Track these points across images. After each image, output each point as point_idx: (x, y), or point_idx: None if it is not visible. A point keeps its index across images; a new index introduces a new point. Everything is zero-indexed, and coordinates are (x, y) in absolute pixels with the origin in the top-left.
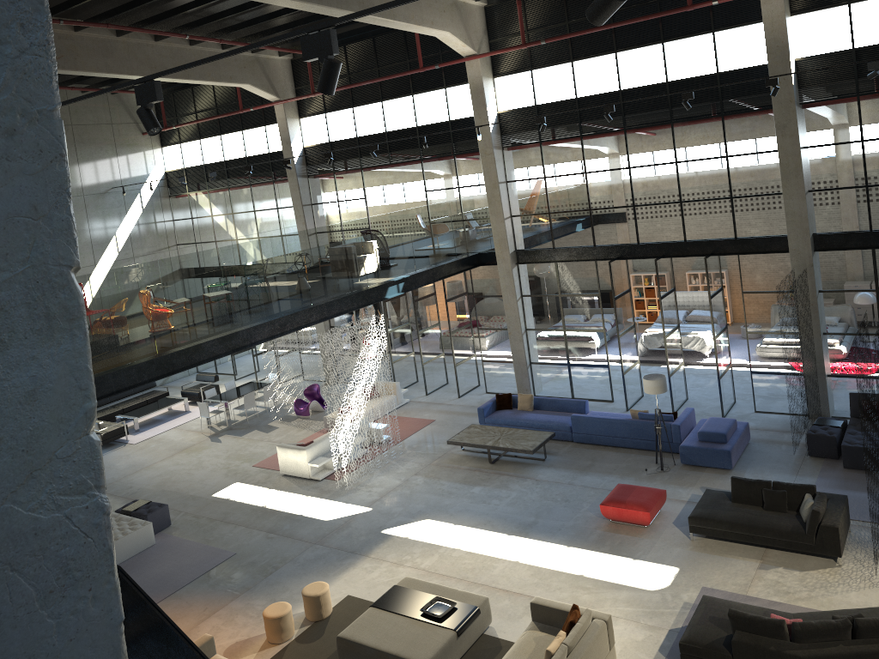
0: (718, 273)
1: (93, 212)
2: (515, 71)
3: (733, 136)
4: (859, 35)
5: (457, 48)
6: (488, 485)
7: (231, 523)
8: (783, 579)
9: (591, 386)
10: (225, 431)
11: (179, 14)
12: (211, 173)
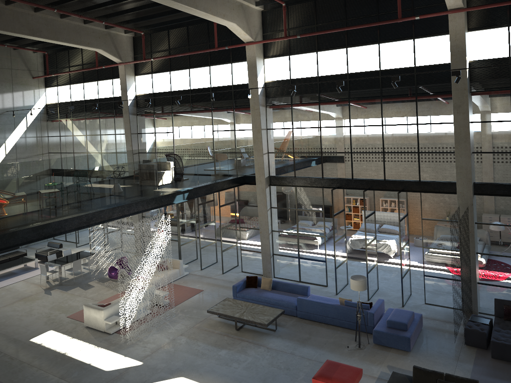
0: (405, 203)
1: None
2: (278, 55)
3: (422, 110)
4: None
5: (241, 36)
6: (232, 349)
7: (35, 367)
8: None
9: (313, 274)
10: (57, 286)
11: None
12: (70, 107)
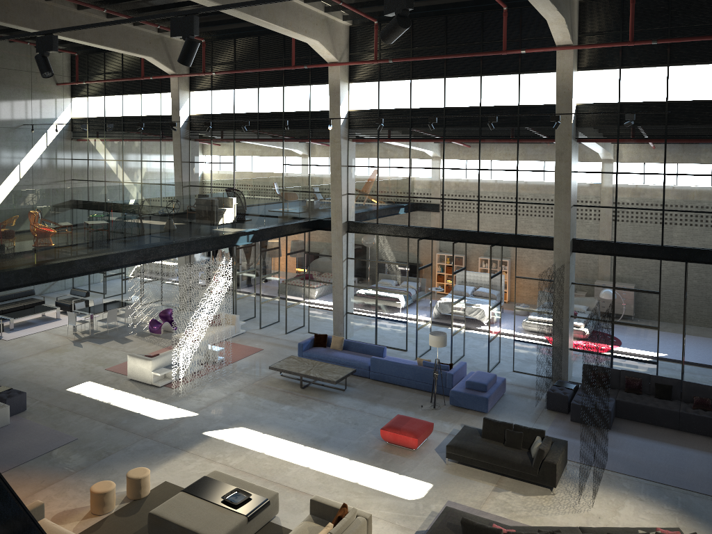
0: (499, 259)
1: (3, 142)
2: (366, 80)
3: (524, 156)
4: (624, 93)
5: (324, 55)
6: (296, 405)
7: (78, 414)
8: (510, 500)
9: (391, 337)
10: (87, 338)
11: None
12: (109, 125)
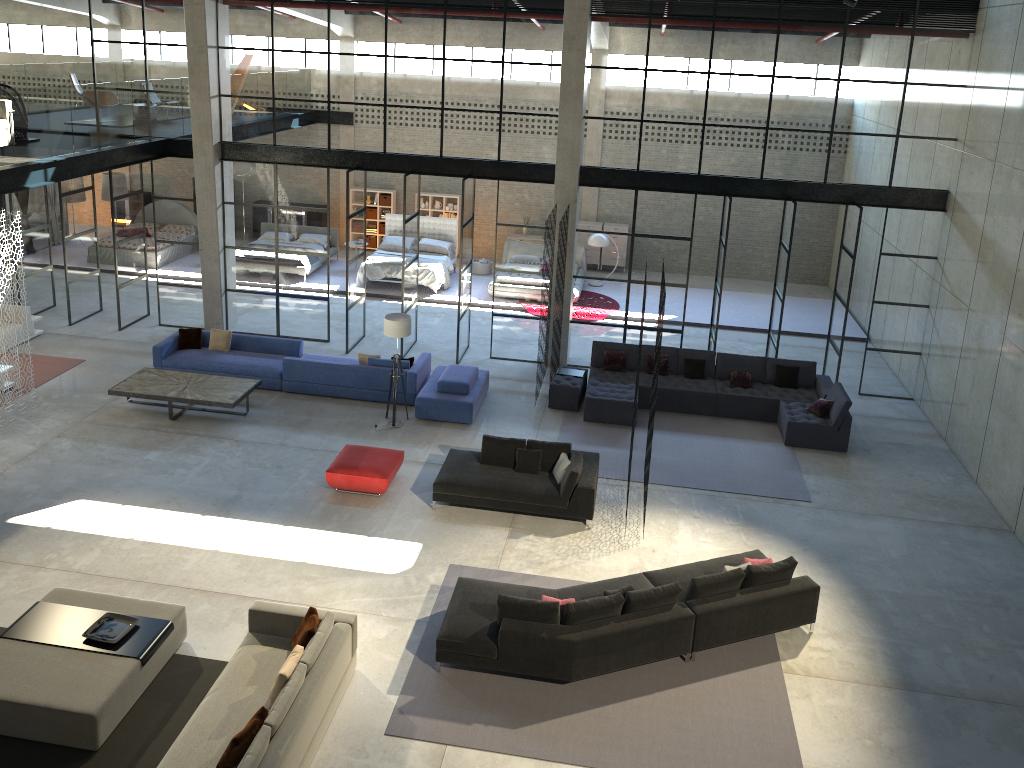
0: (472, 199)
1: None
2: None
3: (514, 39)
4: None
5: None
6: (170, 449)
7: None
8: (535, 548)
9: (304, 322)
10: None
11: None
12: None
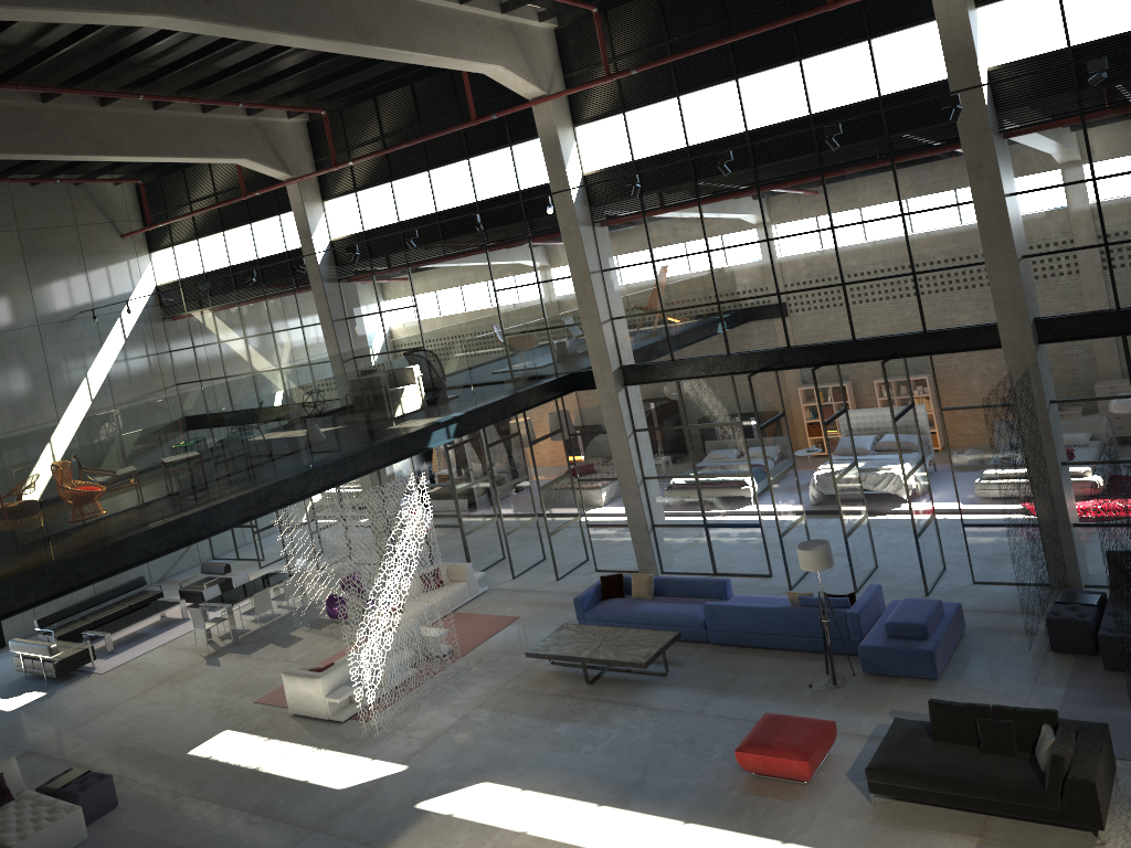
0: (904, 383)
1: (52, 347)
2: (602, 115)
3: (909, 185)
4: (1076, 27)
5: (518, 88)
6: (581, 720)
7: (203, 800)
8: None
9: (740, 555)
10: (229, 647)
11: (118, 64)
12: (203, 284)
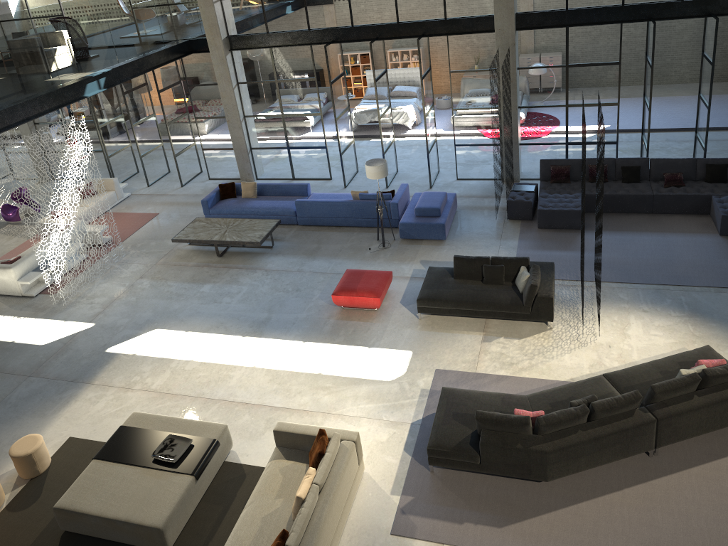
0: (427, 54)
1: None
2: None
3: None
4: None
5: None
6: (218, 281)
7: None
8: (505, 350)
9: (311, 167)
10: None
11: None
12: None
